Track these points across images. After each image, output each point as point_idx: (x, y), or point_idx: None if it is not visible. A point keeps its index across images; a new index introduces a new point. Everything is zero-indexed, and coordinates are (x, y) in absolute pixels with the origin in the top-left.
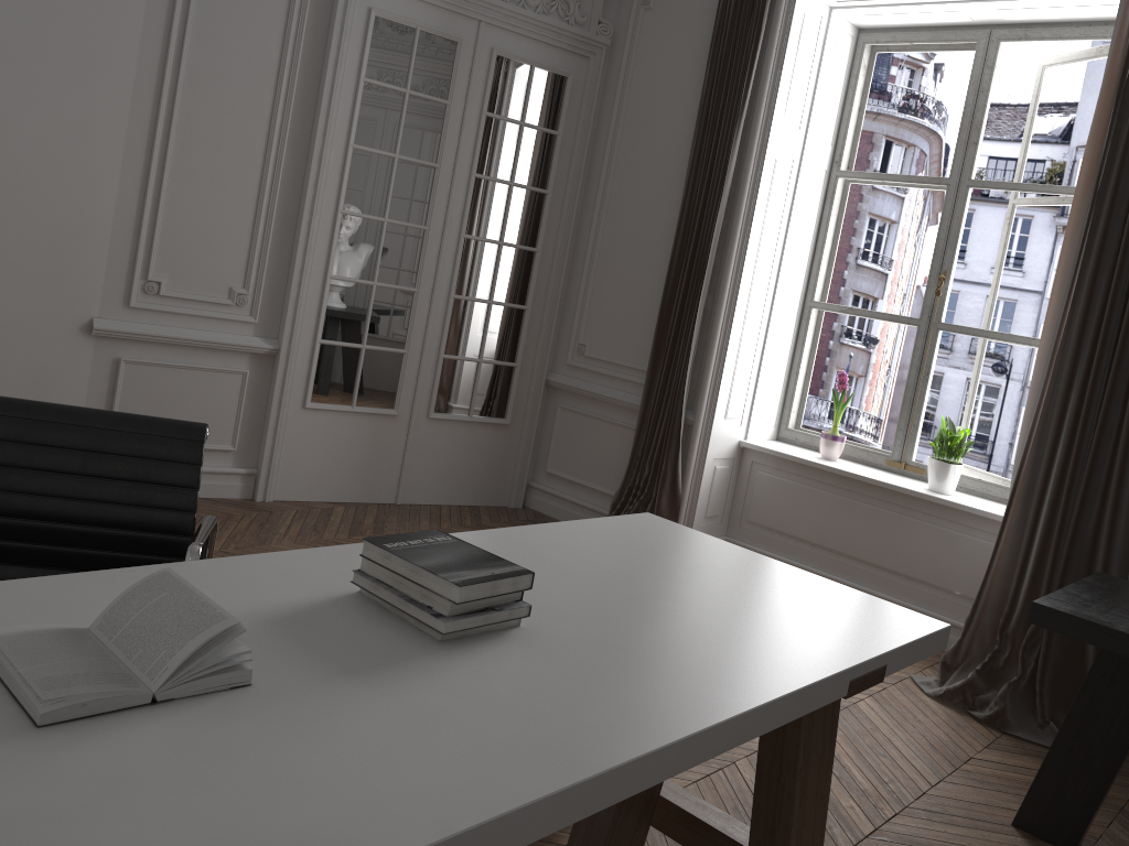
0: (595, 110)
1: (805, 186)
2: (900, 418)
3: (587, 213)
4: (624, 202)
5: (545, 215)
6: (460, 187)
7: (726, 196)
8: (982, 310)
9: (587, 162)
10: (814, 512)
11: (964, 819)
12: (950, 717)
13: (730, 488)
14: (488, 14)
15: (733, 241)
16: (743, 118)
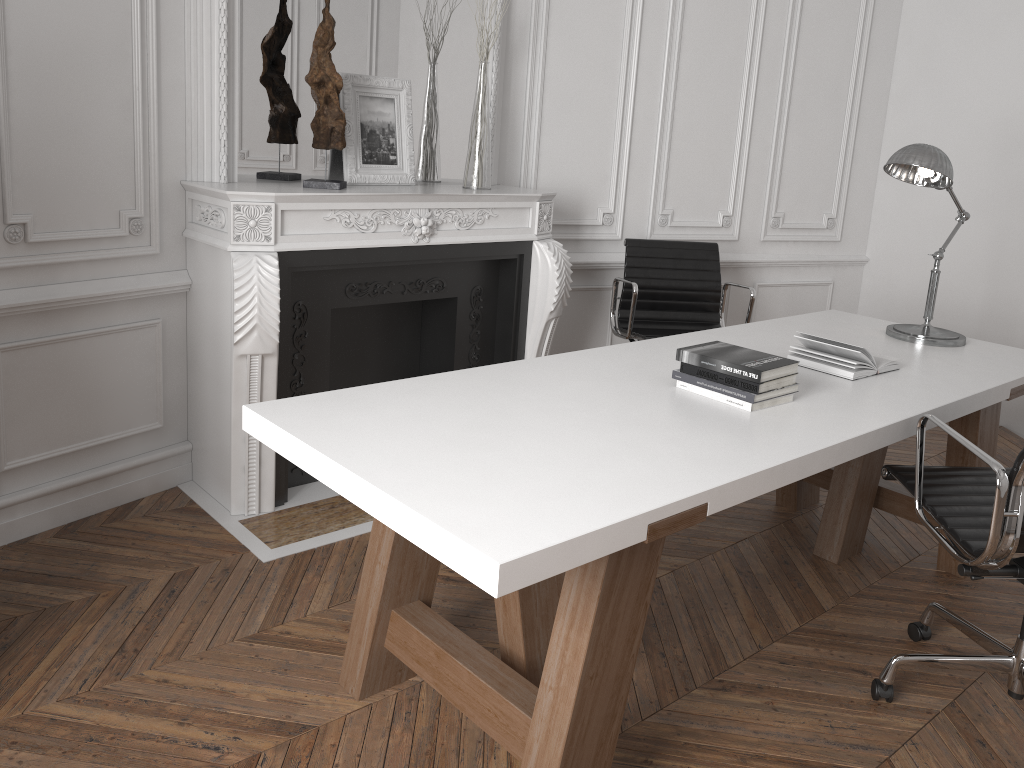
0: None
1: None
2: None
3: None
4: None
5: None
6: None
7: None
8: None
9: None
10: None
11: None
12: None
13: None
14: None
15: None
16: None
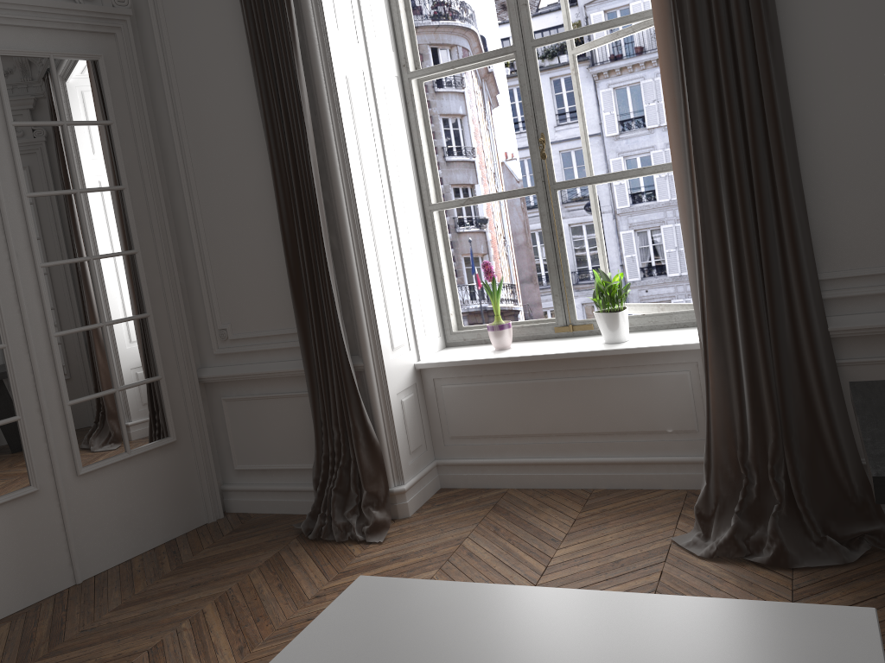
0: (145, 87)
1: (384, 96)
2: (551, 284)
3: (176, 195)
4: (210, 170)
5: (130, 212)
6: (14, 214)
7: (310, 129)
8: (560, 164)
9: (156, 143)
10: (510, 405)
11: None
12: (738, 576)
13: (422, 413)
14: None
15: (335, 172)
16: (298, 43)
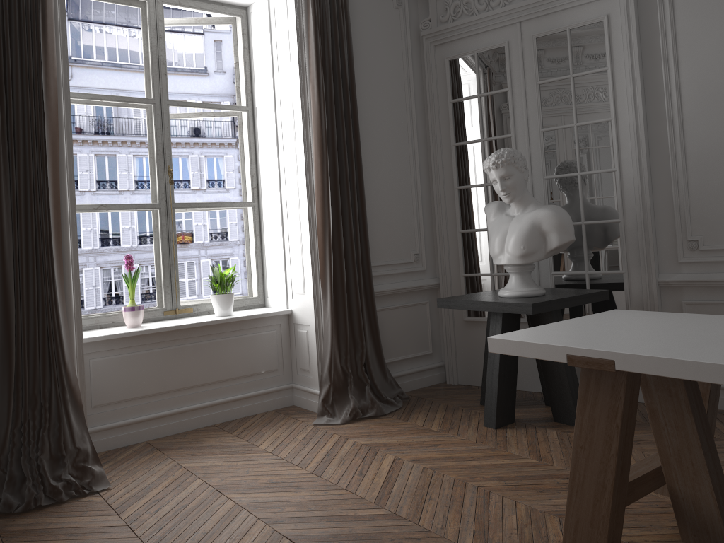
0: None
1: None
2: (164, 278)
3: None
4: None
5: None
6: None
7: (55, 111)
8: None
9: None
10: (153, 369)
11: (498, 437)
12: (370, 423)
13: None
14: None
15: (64, 154)
16: (52, 36)
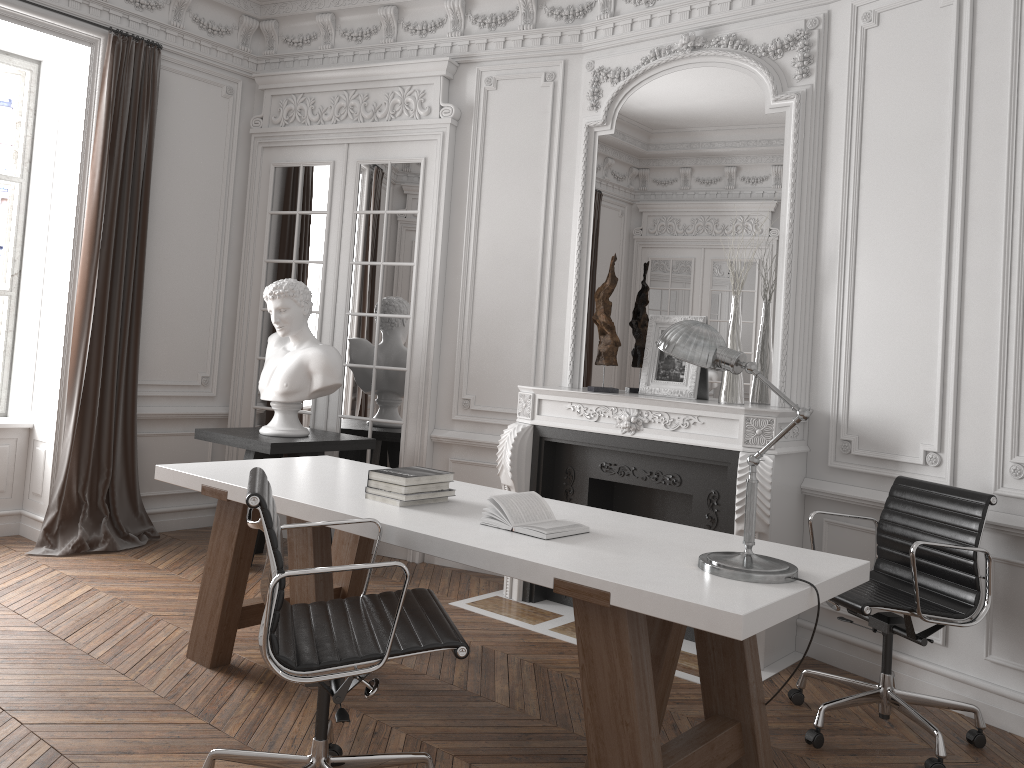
0: None
1: None
2: None
3: None
4: None
5: None
6: None
7: None
8: None
9: None
10: None
11: None
12: (94, 558)
13: None
14: None
15: None
16: None
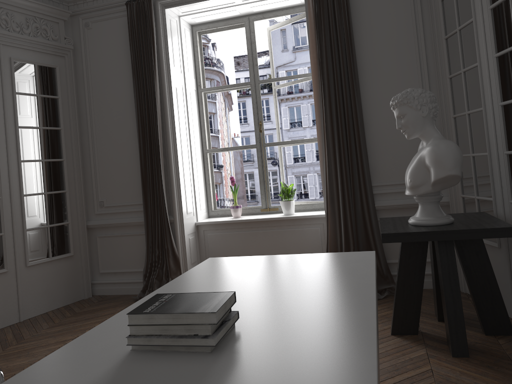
0: (74, 83)
1: (190, 98)
2: (260, 189)
3: (84, 135)
4: (104, 124)
5: (63, 140)
6: (11, 135)
7: (159, 108)
8: None
9: (77, 109)
10: (239, 243)
11: None
12: None
13: (197, 246)
14: (3, 40)
15: (168, 129)
16: (157, 70)
